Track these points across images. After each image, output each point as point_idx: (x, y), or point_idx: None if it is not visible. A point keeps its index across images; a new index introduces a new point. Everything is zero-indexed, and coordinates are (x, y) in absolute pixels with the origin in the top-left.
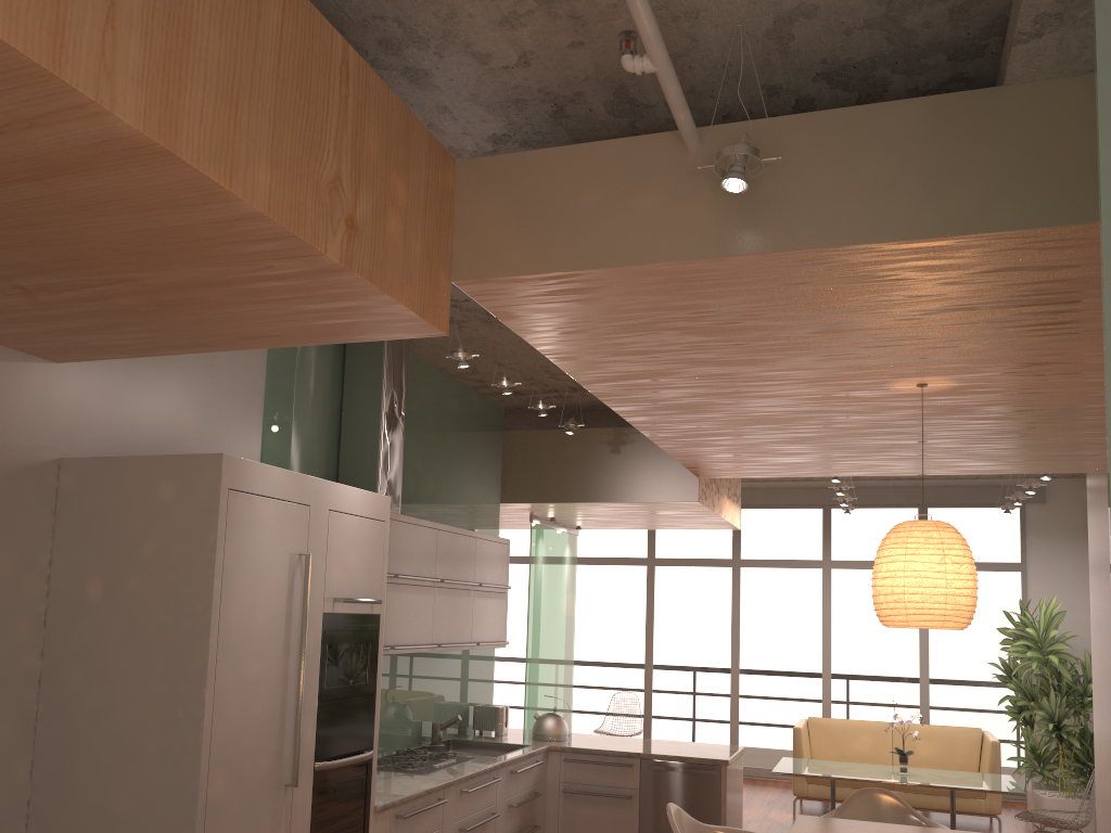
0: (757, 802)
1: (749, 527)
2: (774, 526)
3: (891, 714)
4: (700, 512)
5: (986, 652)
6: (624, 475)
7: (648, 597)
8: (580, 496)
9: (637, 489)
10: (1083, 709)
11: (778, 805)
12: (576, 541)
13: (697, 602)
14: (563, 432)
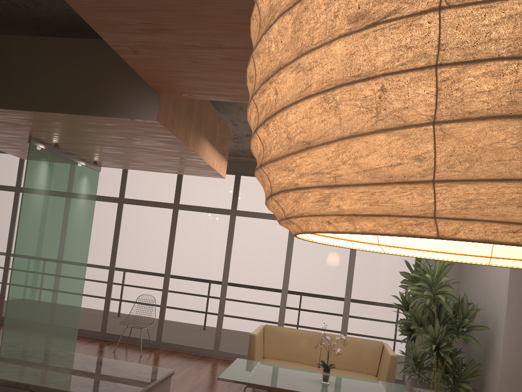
0: (221, 384)
1: (244, 189)
2: (261, 190)
3: (323, 323)
4: (174, 144)
5: (389, 287)
6: (88, 88)
7: (171, 230)
8: (44, 105)
9: (99, 103)
10: (456, 336)
11: (235, 388)
12: (97, 176)
13: (204, 237)
14: (35, 39)
